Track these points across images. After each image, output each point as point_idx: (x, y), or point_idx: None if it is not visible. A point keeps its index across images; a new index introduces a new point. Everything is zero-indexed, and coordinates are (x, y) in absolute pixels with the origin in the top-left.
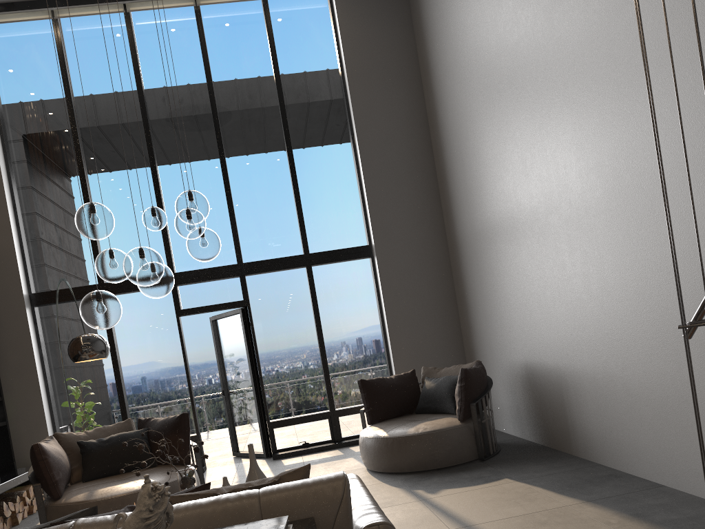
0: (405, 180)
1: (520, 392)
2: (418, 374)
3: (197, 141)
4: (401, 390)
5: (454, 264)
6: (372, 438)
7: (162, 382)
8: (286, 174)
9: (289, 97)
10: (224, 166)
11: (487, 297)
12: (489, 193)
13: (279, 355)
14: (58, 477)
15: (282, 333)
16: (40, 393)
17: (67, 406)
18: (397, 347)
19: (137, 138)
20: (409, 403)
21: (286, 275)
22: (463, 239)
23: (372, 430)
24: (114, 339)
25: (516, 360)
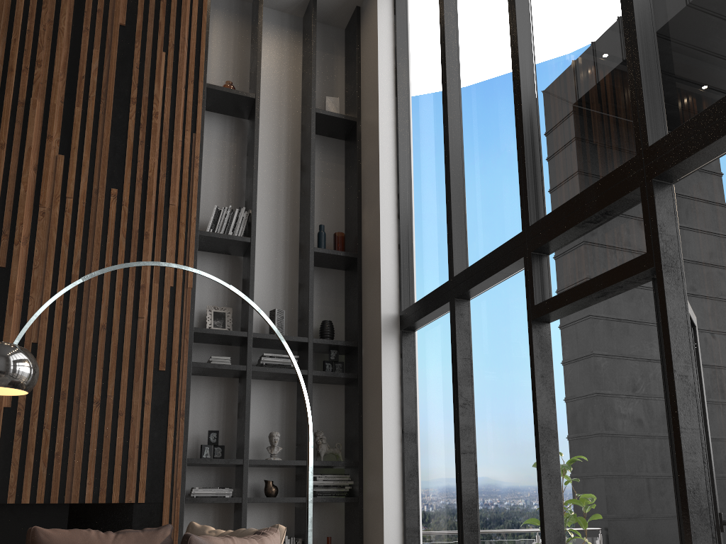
0: None
1: None
2: None
3: None
4: None
5: None
6: None
7: (516, 468)
8: None
9: None
10: None
11: None
12: None
13: None
14: None
15: None
16: (381, 462)
17: (425, 489)
18: None
19: None
20: None
21: None
22: None
23: None
24: (460, 378)
25: None
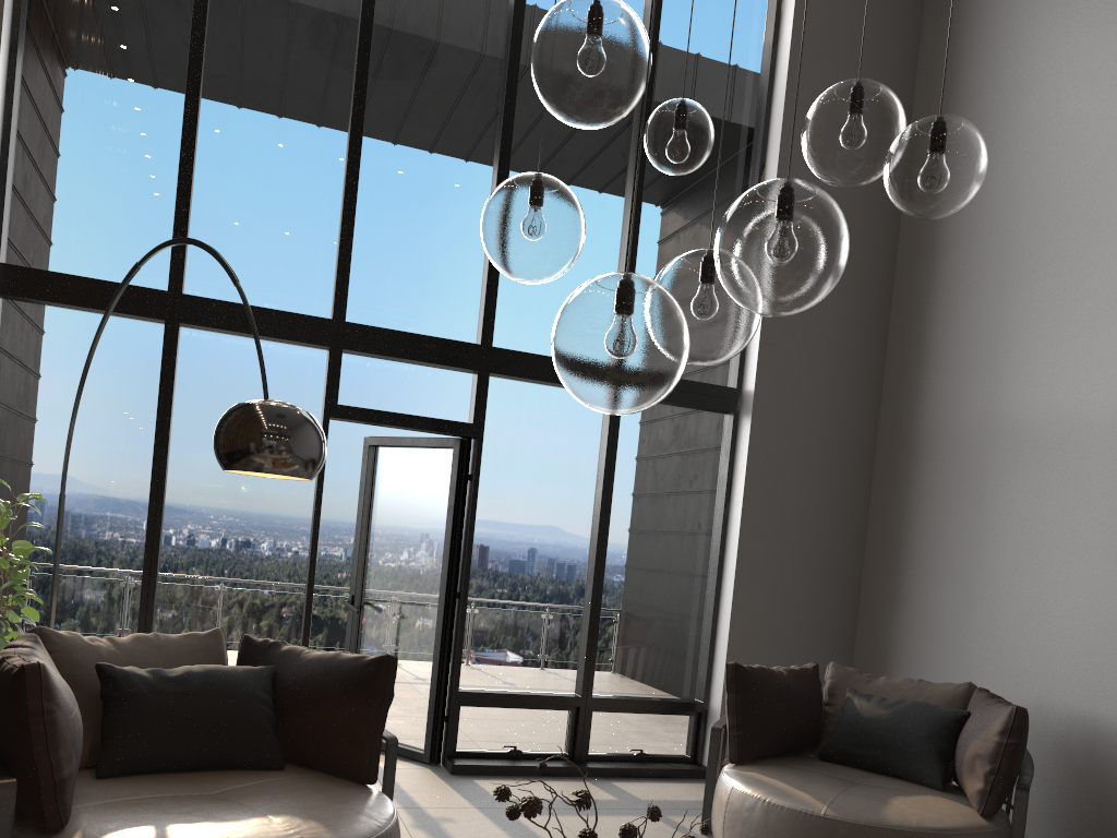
0: (838, 287)
1: (1046, 768)
2: (767, 665)
3: (462, 63)
4: (800, 705)
5: (884, 474)
6: (788, 809)
7: (249, 550)
8: (618, 197)
9: (663, 48)
10: (507, 134)
11: (991, 560)
12: (1089, 361)
13: (509, 558)
14: (69, 770)
15: (527, 514)
16: None
17: (12, 547)
18: (743, 603)
19: (339, 7)
20: (807, 733)
21: (566, 398)
22: (941, 432)
23: (774, 788)
24: (170, 427)
25: (1056, 704)
